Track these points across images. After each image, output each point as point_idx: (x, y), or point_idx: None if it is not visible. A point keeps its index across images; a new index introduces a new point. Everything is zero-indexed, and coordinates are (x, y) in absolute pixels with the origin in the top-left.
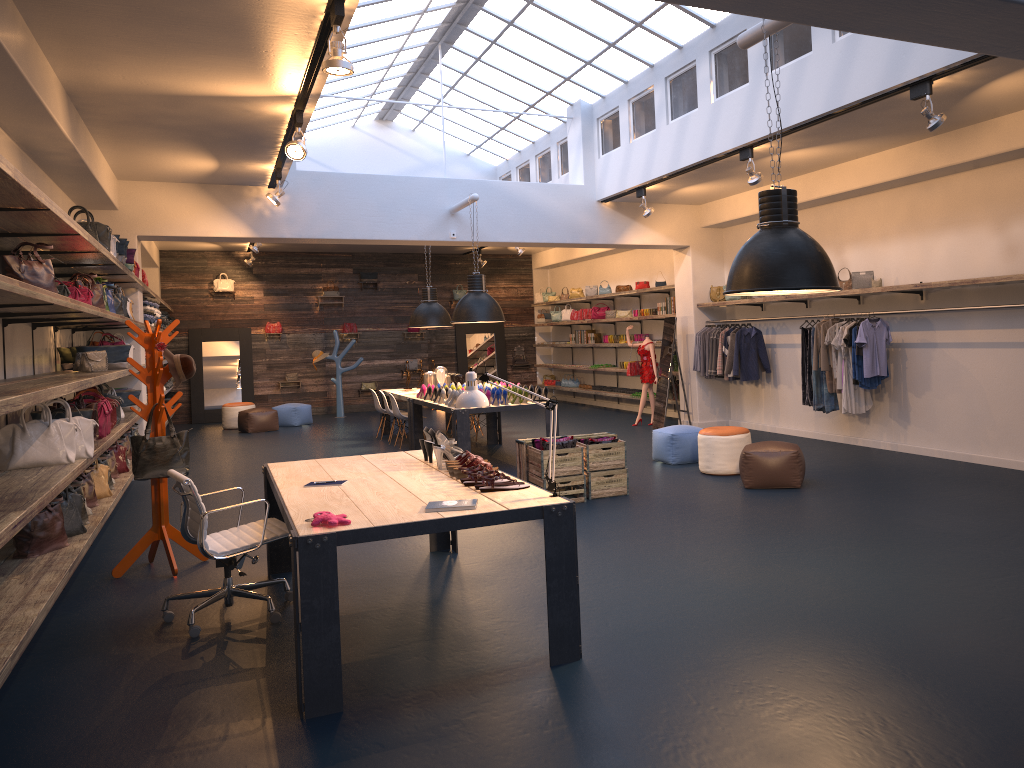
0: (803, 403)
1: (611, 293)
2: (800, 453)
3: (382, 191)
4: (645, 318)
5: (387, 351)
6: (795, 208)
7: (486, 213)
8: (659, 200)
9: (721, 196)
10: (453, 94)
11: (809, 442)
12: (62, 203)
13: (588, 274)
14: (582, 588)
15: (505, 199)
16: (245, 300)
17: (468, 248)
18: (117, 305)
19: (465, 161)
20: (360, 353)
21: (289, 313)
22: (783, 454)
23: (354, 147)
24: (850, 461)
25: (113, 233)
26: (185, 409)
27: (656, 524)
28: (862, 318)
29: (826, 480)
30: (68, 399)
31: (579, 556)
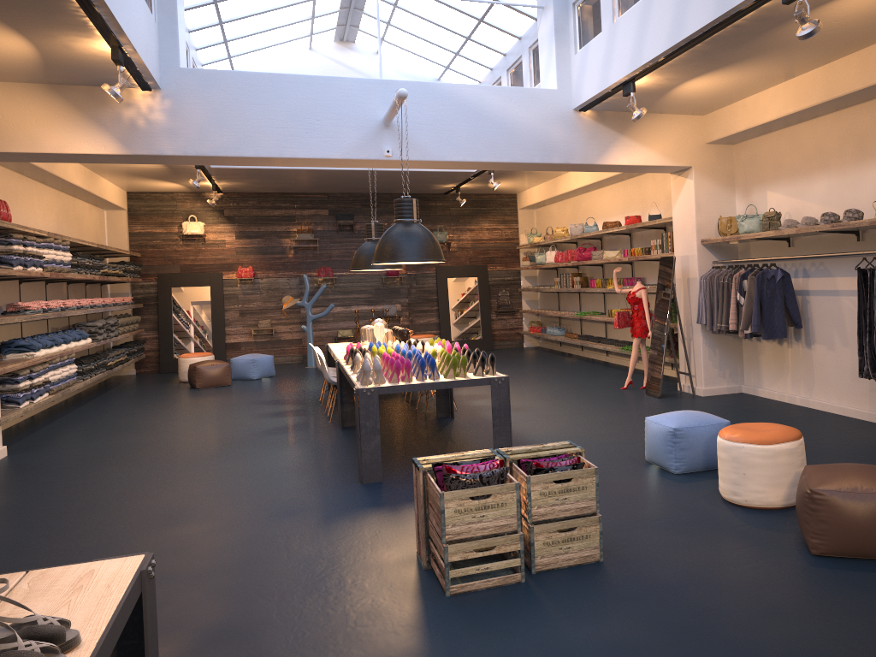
0: (860, 375)
1: (597, 231)
2: None
3: (294, 95)
4: (636, 259)
5: (365, 296)
6: None
7: (431, 124)
8: (653, 107)
9: (734, 98)
10: None
11: (866, 429)
12: None
13: (574, 212)
14: None
15: (455, 106)
16: (216, 243)
17: (446, 186)
18: None
19: None
20: (337, 299)
21: (262, 257)
22: None
23: (312, 71)
24: None
25: None
26: (155, 358)
27: None
28: None
29: None
30: None
31: None
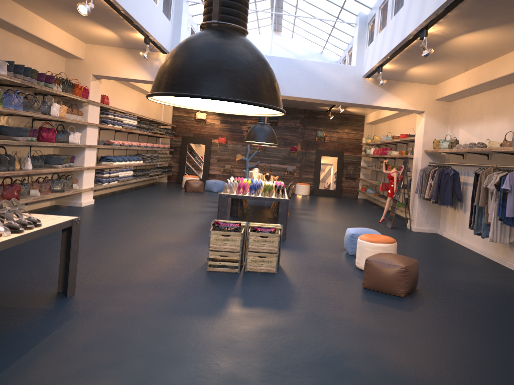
0: (469, 227)
1: (389, 140)
2: (409, 269)
3: None
4: (401, 156)
5: (278, 160)
6: (234, 9)
7: (289, 78)
8: (403, 79)
9: (444, 78)
10: (299, 12)
11: (472, 256)
12: (29, 48)
13: (388, 129)
14: (43, 367)
15: (302, 71)
16: (210, 124)
17: (324, 108)
18: (29, 105)
19: (319, 56)
20: (264, 159)
21: (231, 133)
22: (393, 267)
23: (259, 45)
24: (480, 279)
25: (80, 72)
26: (176, 175)
27: (240, 306)
28: (513, 170)
29: (436, 294)
30: (17, 156)
31: (124, 325)
